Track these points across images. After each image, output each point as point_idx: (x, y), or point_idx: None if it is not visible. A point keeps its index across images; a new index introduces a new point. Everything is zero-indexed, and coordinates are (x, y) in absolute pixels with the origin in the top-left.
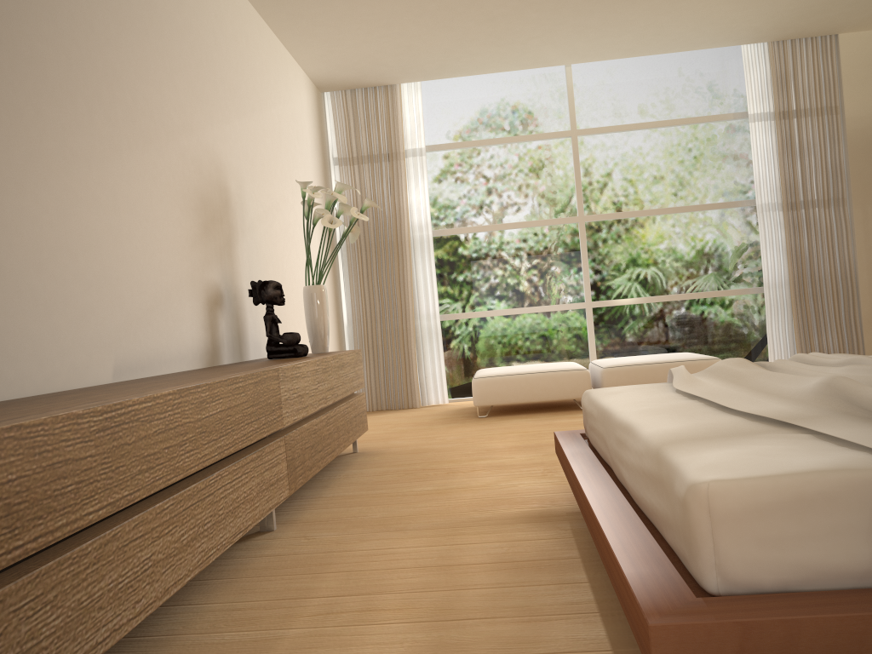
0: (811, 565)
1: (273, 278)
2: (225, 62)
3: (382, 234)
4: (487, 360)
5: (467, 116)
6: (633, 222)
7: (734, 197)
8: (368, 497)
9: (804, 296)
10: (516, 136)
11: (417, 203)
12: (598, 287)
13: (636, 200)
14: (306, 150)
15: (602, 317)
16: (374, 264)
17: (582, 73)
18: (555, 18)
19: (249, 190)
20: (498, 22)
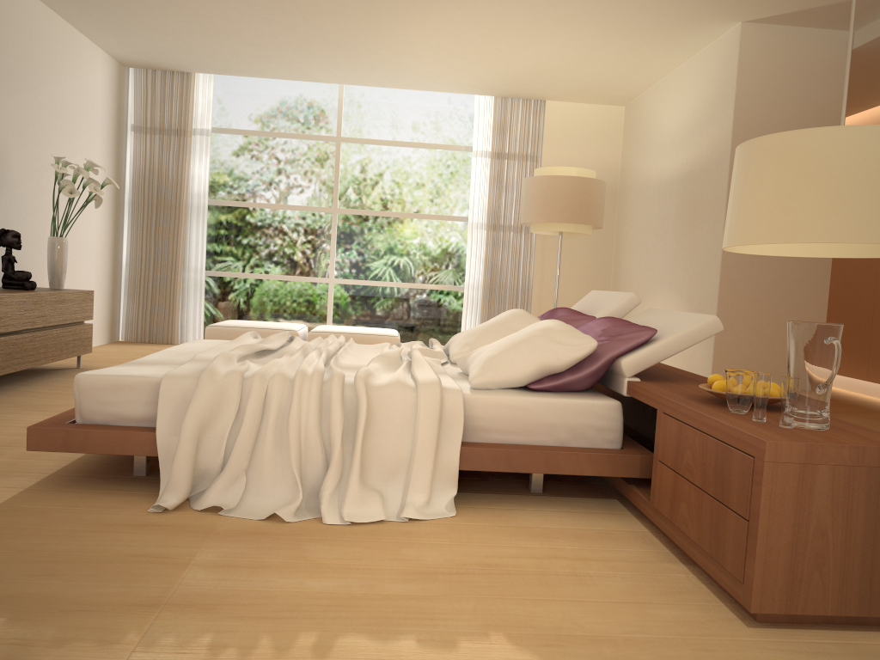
0: (117, 414)
1: (34, 224)
2: (1, 53)
3: (164, 196)
4: (243, 314)
5: (253, 109)
6: (376, 220)
7: (457, 213)
8: (47, 394)
9: (492, 299)
10: (291, 133)
11: (199, 175)
12: (341, 267)
13: (381, 202)
14: (95, 118)
15: (341, 292)
16: (153, 220)
17: (352, 91)
18: (307, 52)
19: (15, 154)
20: (260, 47)
